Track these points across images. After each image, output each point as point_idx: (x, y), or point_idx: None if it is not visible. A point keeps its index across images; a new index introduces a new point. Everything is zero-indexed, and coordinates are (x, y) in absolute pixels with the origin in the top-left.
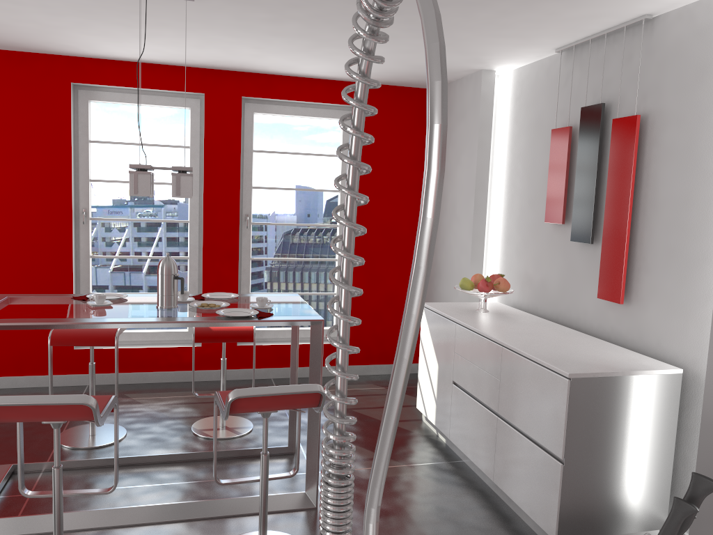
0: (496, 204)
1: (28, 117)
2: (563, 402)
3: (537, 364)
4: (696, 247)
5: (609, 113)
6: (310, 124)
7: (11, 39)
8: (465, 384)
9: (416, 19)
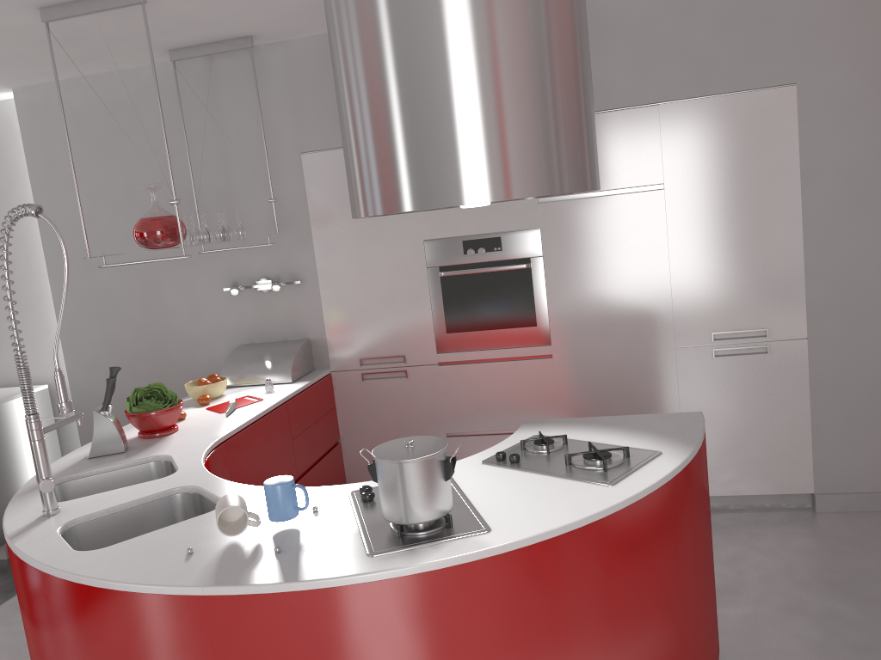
0: None
1: None
2: None
3: None
4: (29, 293)
5: None
6: None
7: None
8: None
9: None
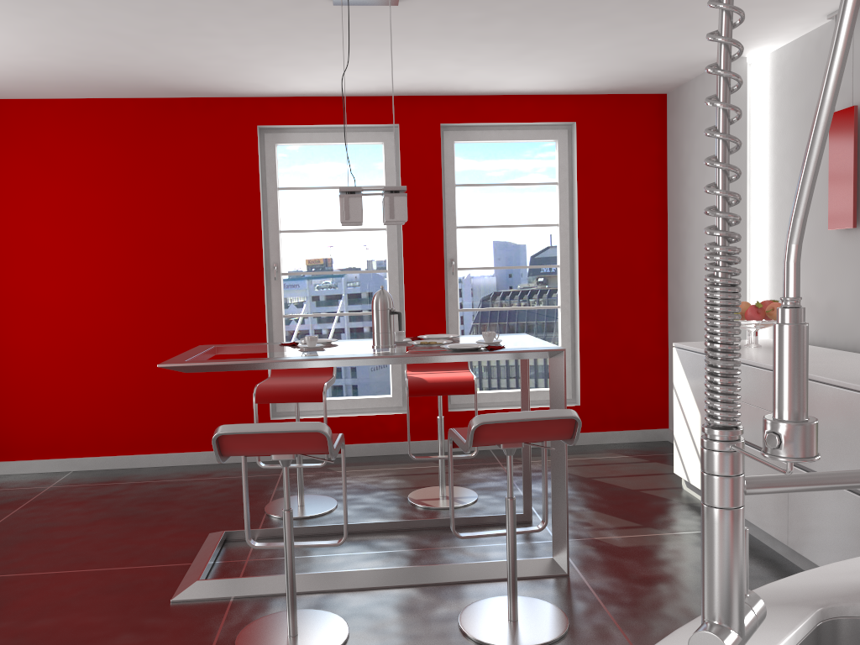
0: (758, 220)
1: (215, 167)
2: None
3: (840, 388)
4: None
5: None
6: (519, 149)
7: (198, 82)
8: None
9: None
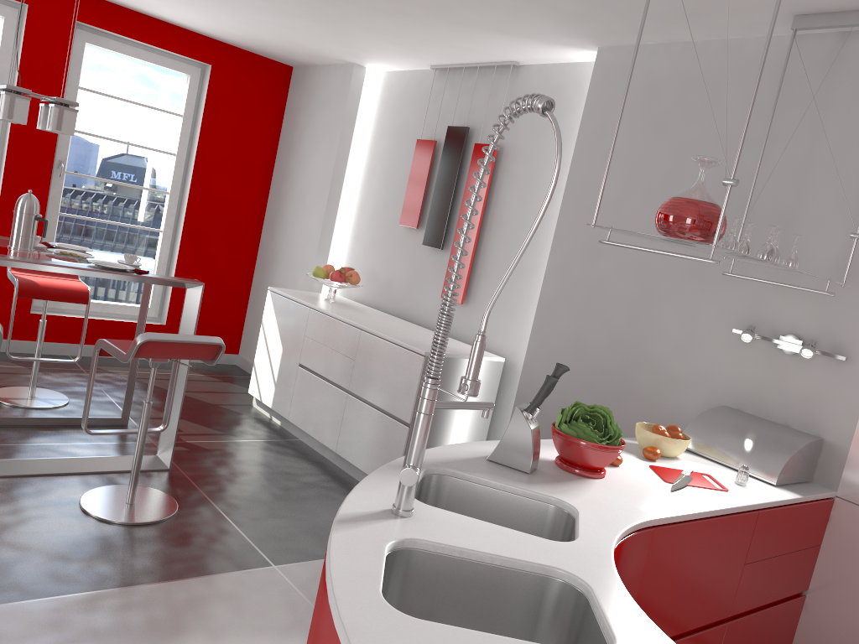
0: (348, 200)
1: None
2: (417, 376)
3: (396, 345)
4: (527, 262)
5: (471, 137)
6: (151, 72)
7: None
8: (314, 366)
9: (320, 6)
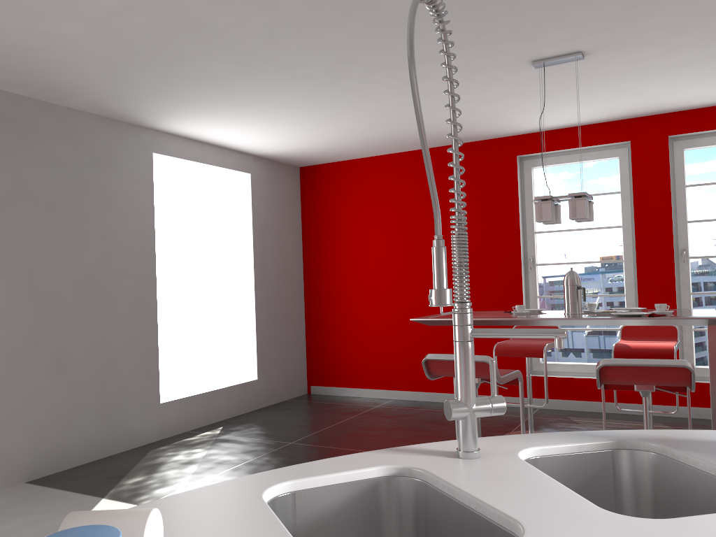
0: None
1: (486, 188)
2: None
3: None
4: None
5: None
6: None
7: (471, 131)
8: None
9: None
